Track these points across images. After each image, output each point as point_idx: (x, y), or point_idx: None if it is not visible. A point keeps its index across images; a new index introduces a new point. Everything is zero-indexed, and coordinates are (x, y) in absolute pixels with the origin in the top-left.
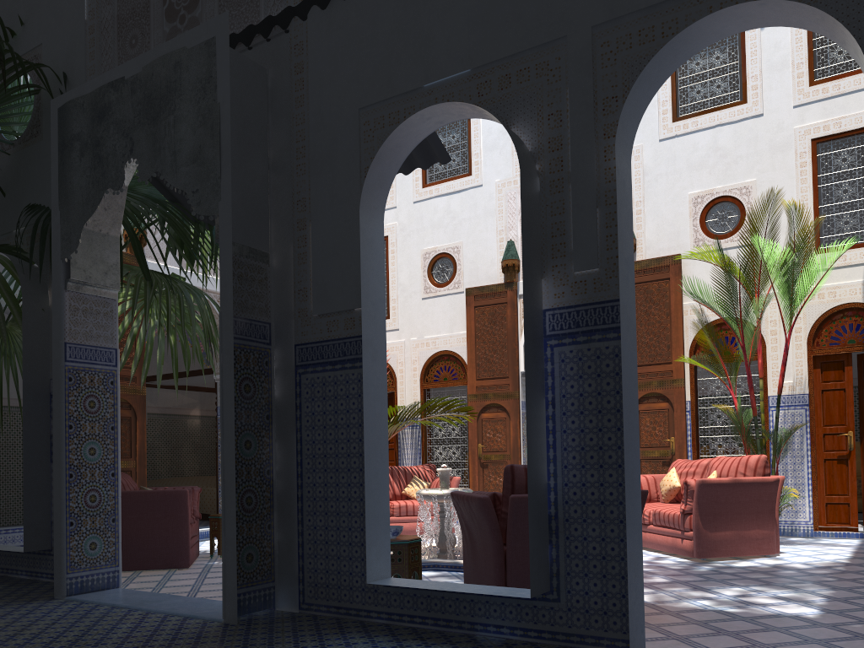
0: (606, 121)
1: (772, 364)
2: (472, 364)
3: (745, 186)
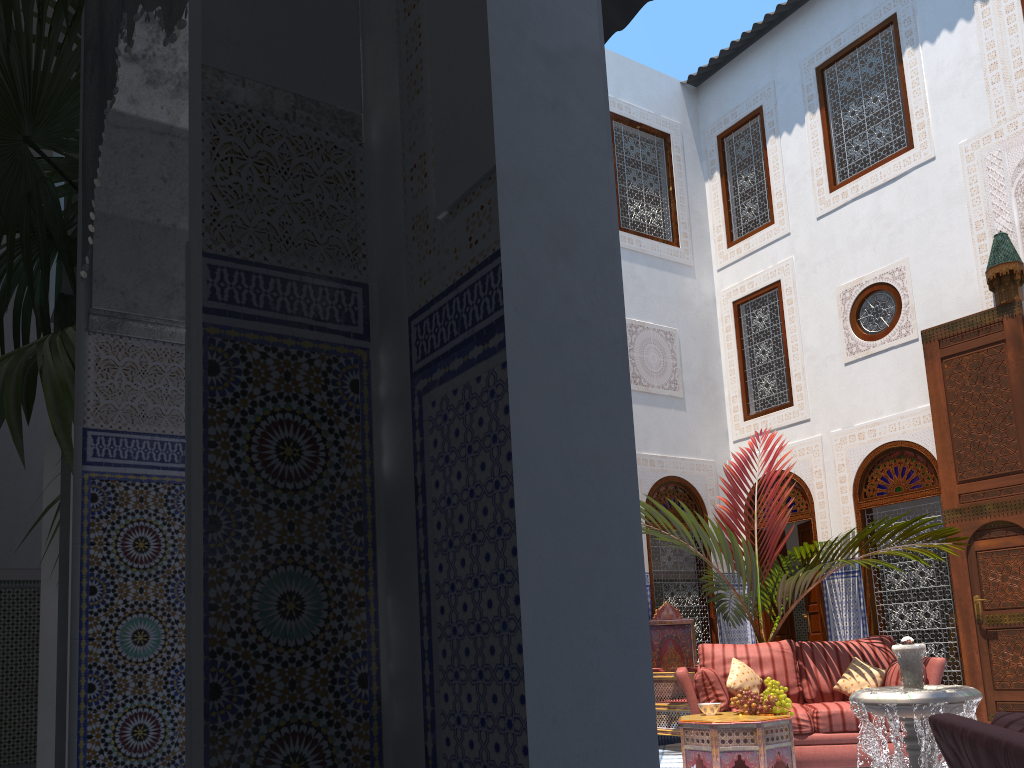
0: None
1: None
2: (946, 458)
3: None
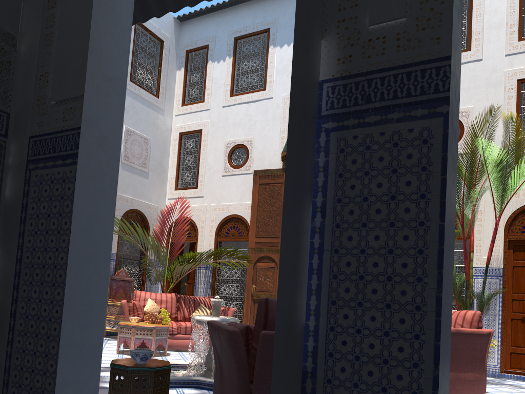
0: None
1: (476, 244)
2: (253, 226)
3: (465, 110)
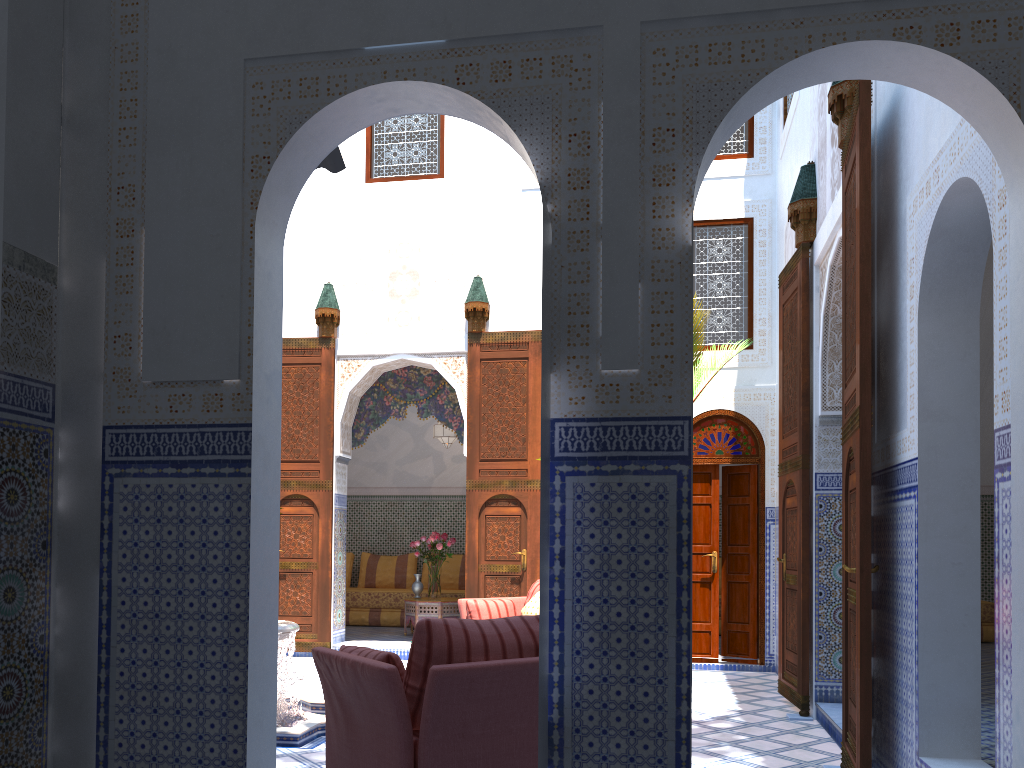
0: (657, 161)
1: None
2: None
3: None
